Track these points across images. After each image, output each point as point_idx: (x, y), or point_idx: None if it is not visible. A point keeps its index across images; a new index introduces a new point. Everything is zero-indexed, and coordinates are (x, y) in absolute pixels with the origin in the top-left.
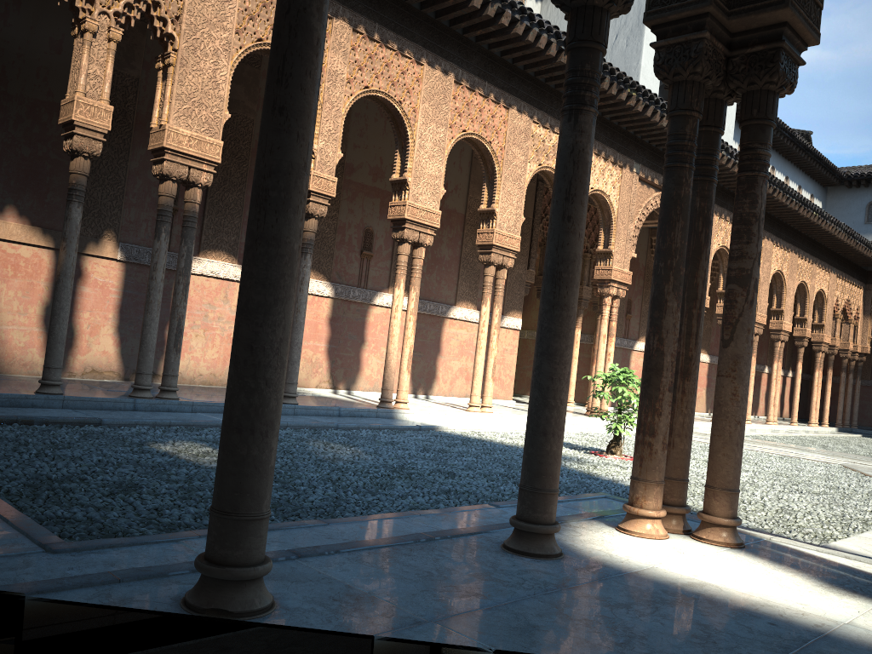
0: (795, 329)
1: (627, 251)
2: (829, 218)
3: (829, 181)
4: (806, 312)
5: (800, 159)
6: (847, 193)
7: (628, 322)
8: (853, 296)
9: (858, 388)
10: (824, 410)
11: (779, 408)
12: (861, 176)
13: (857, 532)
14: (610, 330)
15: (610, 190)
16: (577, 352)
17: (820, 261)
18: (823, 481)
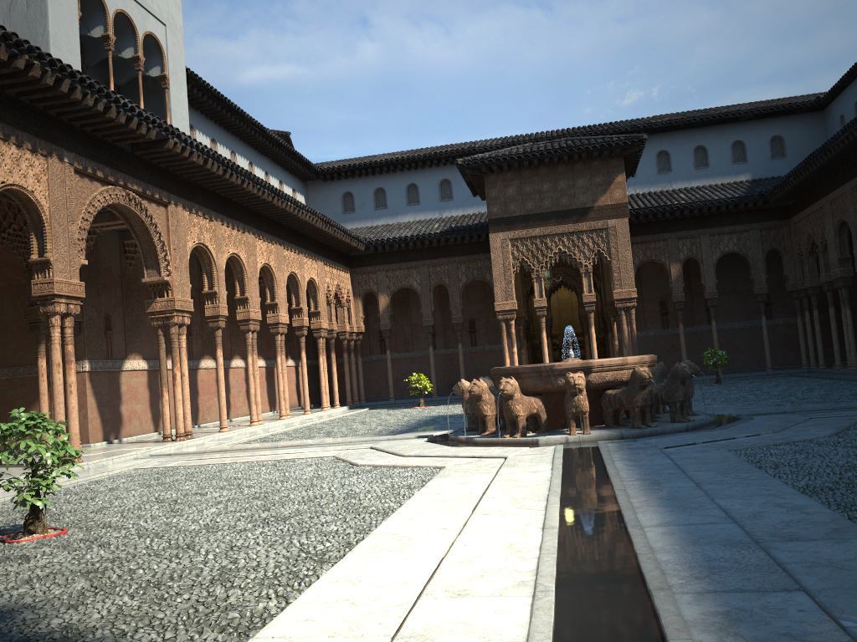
0: (294, 319)
1: (73, 258)
2: (305, 208)
3: (307, 176)
4: (301, 302)
5: (275, 154)
6: (325, 186)
7: (110, 340)
8: (342, 281)
9: (361, 365)
10: (334, 392)
11: (297, 398)
12: (333, 170)
13: (302, 588)
14: (68, 356)
15: (35, 184)
16: (46, 386)
17: (306, 250)
18: (303, 491)
